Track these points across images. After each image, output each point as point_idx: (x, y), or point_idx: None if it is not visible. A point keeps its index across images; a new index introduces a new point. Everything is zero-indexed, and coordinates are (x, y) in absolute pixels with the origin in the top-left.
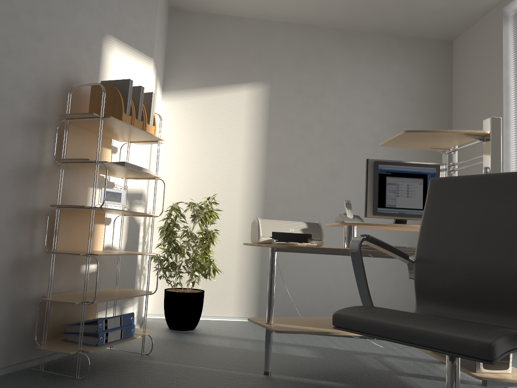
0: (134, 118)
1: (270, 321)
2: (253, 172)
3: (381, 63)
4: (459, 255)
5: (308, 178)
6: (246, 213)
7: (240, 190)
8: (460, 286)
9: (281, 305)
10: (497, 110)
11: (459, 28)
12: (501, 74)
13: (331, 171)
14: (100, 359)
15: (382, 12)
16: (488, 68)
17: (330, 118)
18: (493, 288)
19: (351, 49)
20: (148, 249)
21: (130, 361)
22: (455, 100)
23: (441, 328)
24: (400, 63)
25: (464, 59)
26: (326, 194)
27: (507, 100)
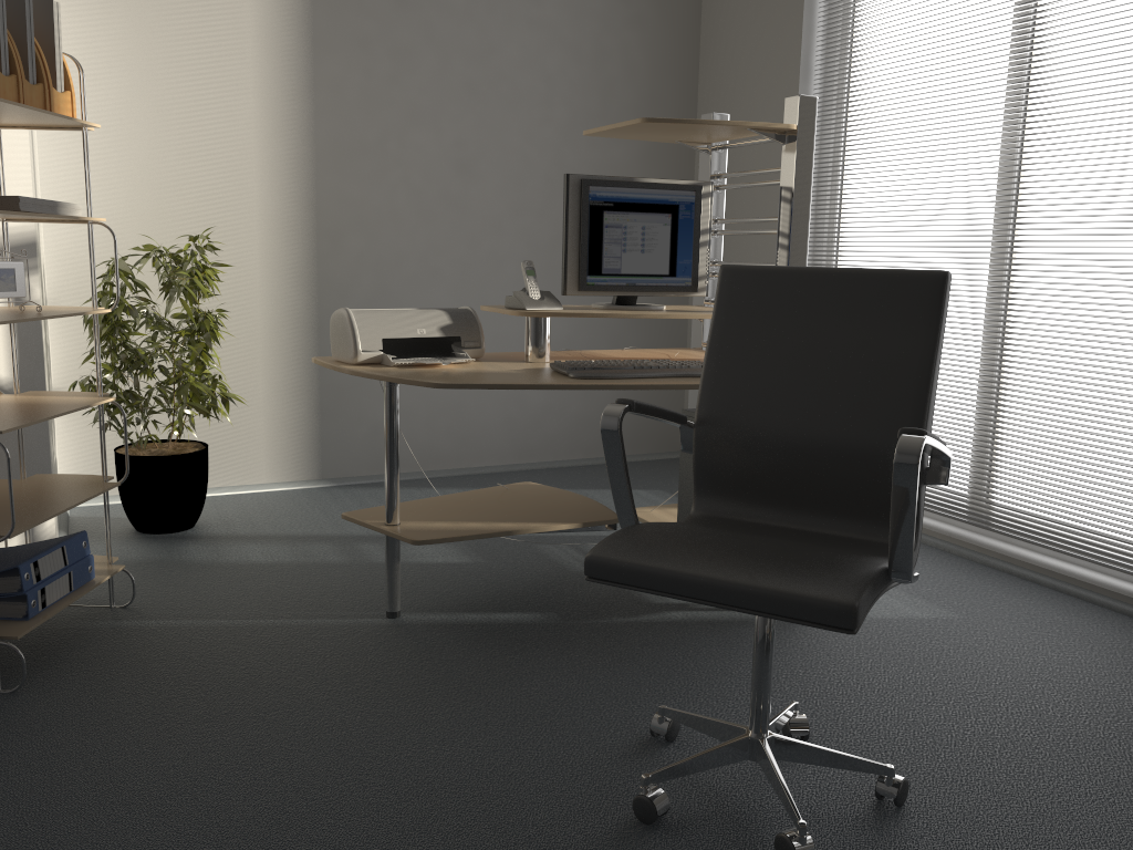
0: (23, 80)
1: (395, 520)
2: (285, 163)
3: None
4: (773, 419)
5: (410, 176)
6: (277, 261)
7: (257, 206)
8: (773, 469)
9: (368, 450)
10: (790, 42)
11: None
12: None
13: (459, 158)
14: (23, 636)
15: None
16: None
17: (454, 36)
18: (826, 475)
19: None
20: (50, 358)
21: (95, 632)
22: (708, 1)
23: (775, 580)
24: None
25: None
26: (450, 210)
27: (810, 22)
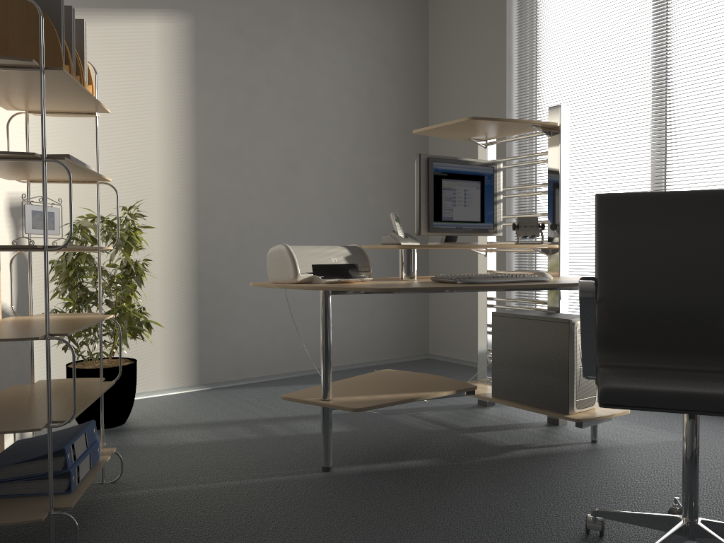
0: (72, 70)
1: (329, 396)
2: (176, 161)
3: (348, 3)
4: (658, 292)
5: (258, 171)
6: (171, 228)
7: (158, 190)
8: (661, 328)
9: (231, 362)
10: (498, 88)
11: None
12: (503, 41)
13: (289, 160)
14: None
15: None
16: (484, 30)
17: (285, 81)
18: (703, 328)
19: None
20: None
21: (103, 502)
22: (433, 67)
23: None
24: (370, 7)
25: (447, 13)
26: (284, 194)
27: (510, 76)
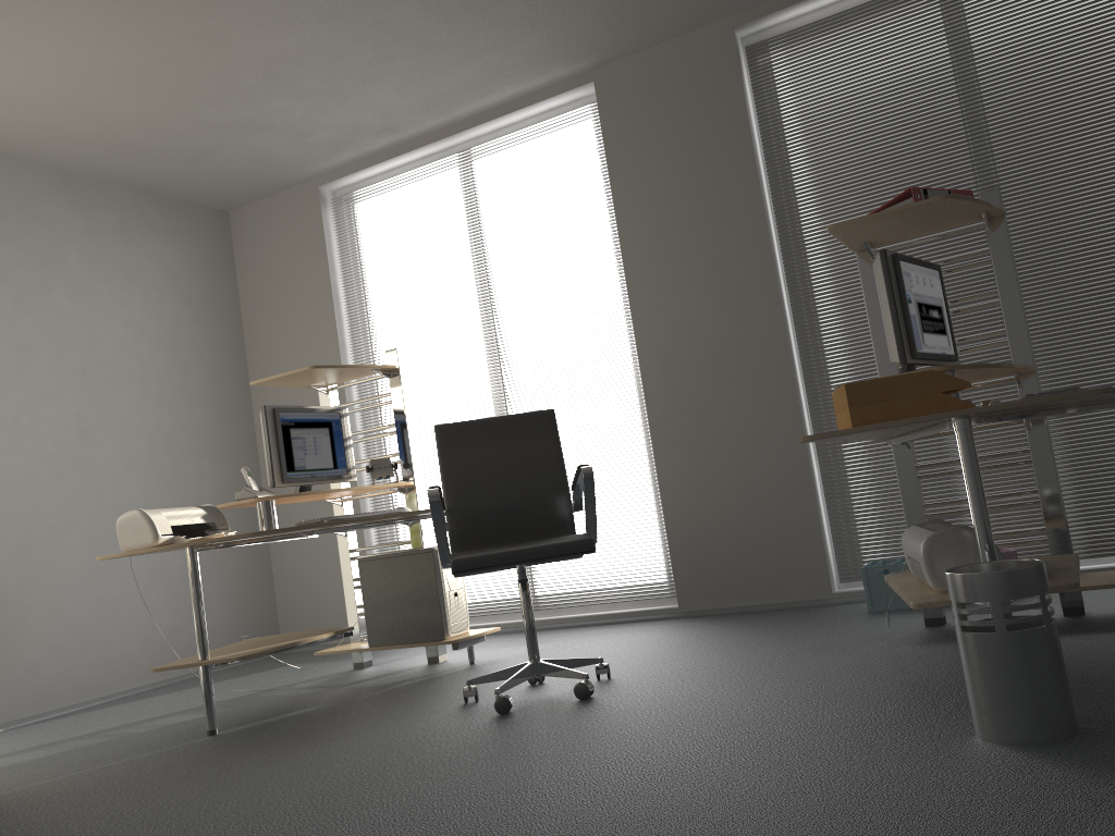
0: None
1: (208, 655)
2: None
3: (135, 238)
4: (491, 496)
5: (42, 444)
6: None
7: None
8: (497, 524)
9: (27, 692)
10: (327, 328)
11: (248, 197)
12: (327, 277)
13: (81, 427)
14: None
15: (151, 159)
16: (304, 266)
17: (67, 332)
18: (526, 518)
19: (83, 208)
20: None
21: None
22: (247, 305)
23: (552, 541)
24: (163, 240)
25: (257, 245)
26: (78, 470)
27: (340, 315)
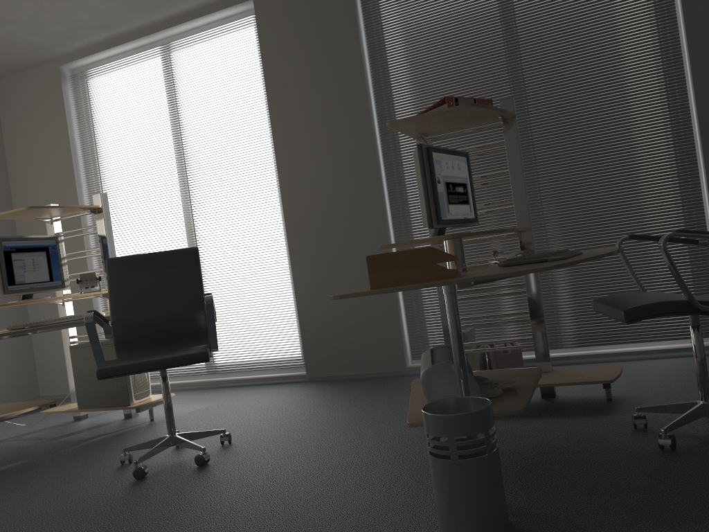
0: None
1: None
2: None
3: None
4: (146, 312)
5: None
6: None
7: None
8: (150, 333)
9: None
10: (67, 170)
11: (7, 71)
12: (67, 133)
13: None
14: None
15: None
16: (50, 124)
17: None
18: (172, 329)
19: None
20: None
21: None
22: (10, 151)
23: (177, 353)
24: None
25: (16, 107)
26: None
27: (76, 161)
